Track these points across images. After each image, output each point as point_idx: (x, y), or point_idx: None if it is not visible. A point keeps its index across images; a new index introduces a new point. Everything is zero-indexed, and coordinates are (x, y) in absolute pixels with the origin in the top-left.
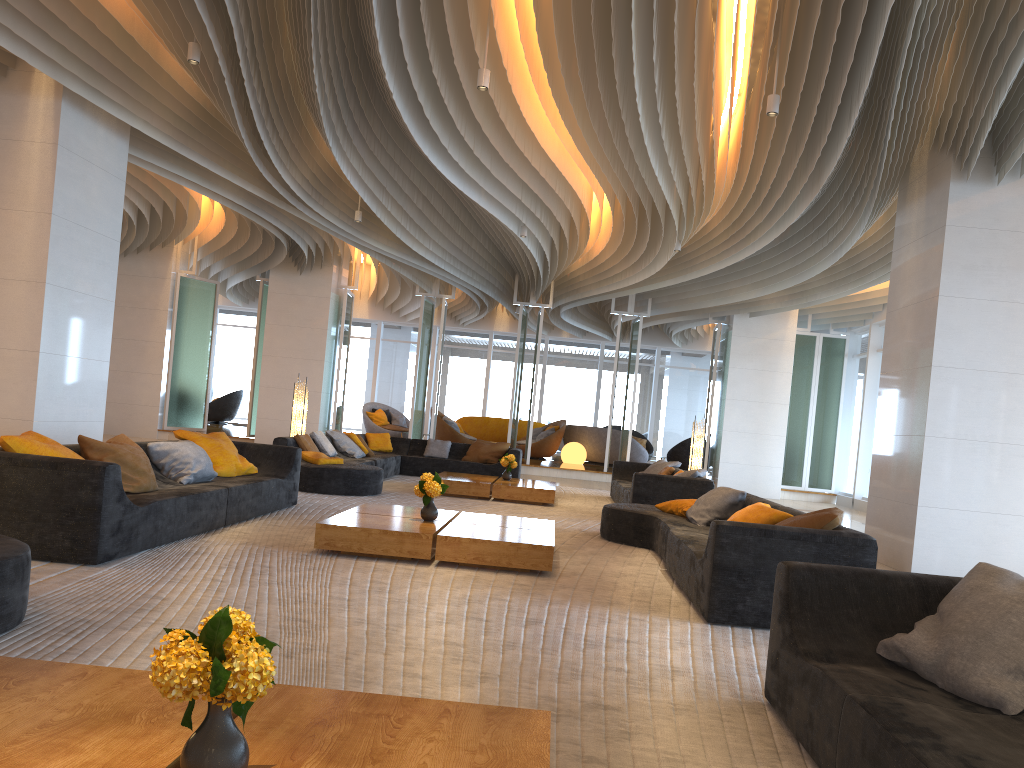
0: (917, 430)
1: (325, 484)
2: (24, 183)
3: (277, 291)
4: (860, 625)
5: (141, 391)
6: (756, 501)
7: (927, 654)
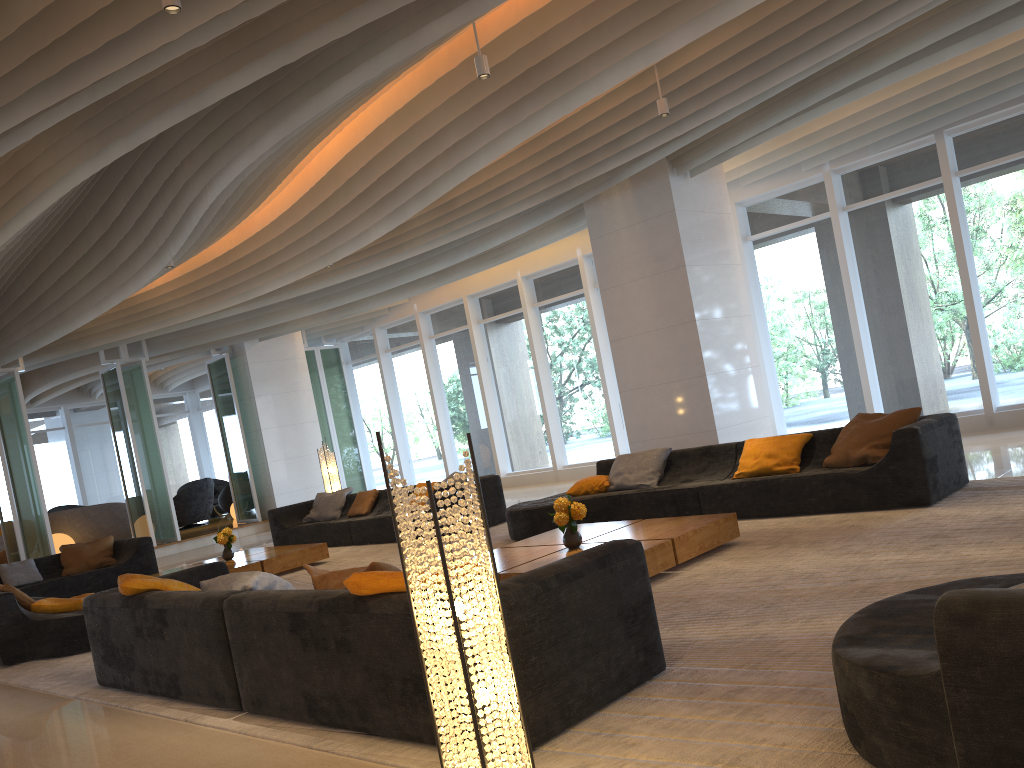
0: (692, 373)
1: None
2: None
3: None
4: None
5: None
6: (693, 449)
7: None
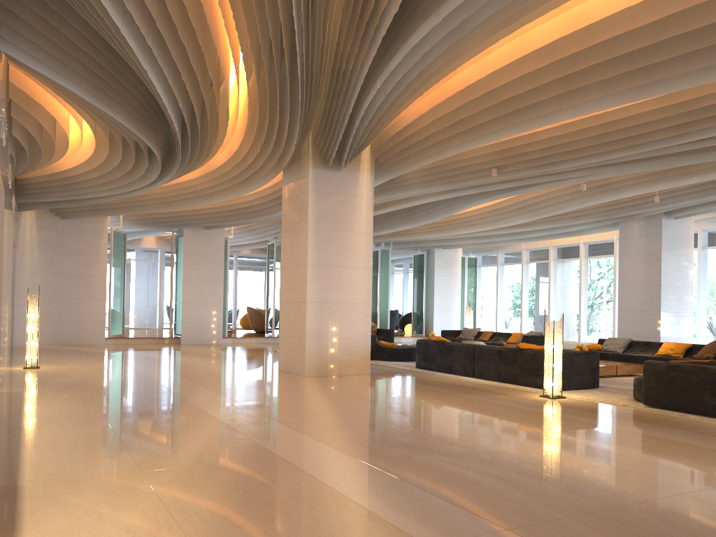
0: (654, 309)
1: (413, 356)
2: (359, 218)
3: (189, 240)
4: None
5: (91, 312)
6: (642, 341)
7: None
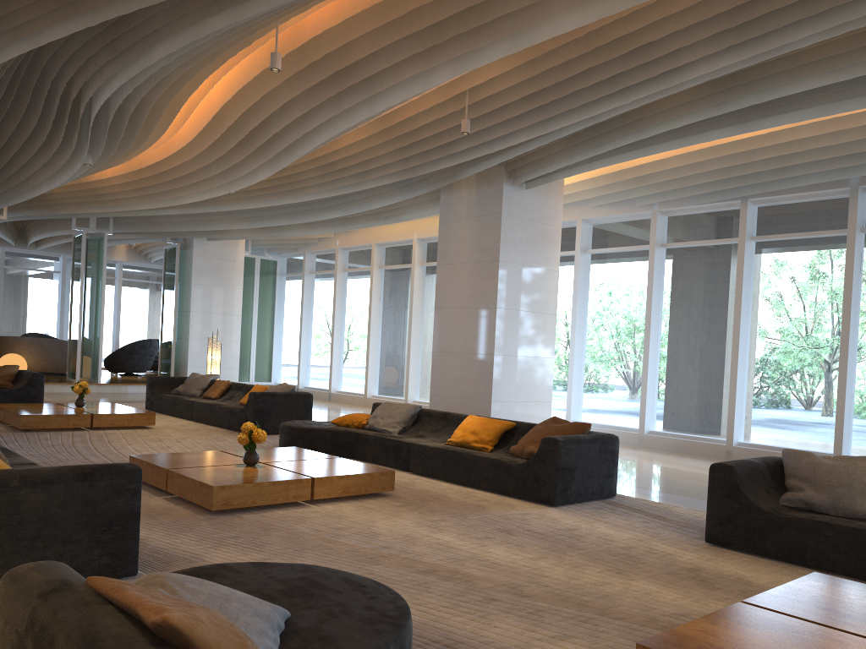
0: (485, 350)
1: None
2: None
3: None
4: (762, 491)
5: None
6: (437, 412)
7: (824, 500)
